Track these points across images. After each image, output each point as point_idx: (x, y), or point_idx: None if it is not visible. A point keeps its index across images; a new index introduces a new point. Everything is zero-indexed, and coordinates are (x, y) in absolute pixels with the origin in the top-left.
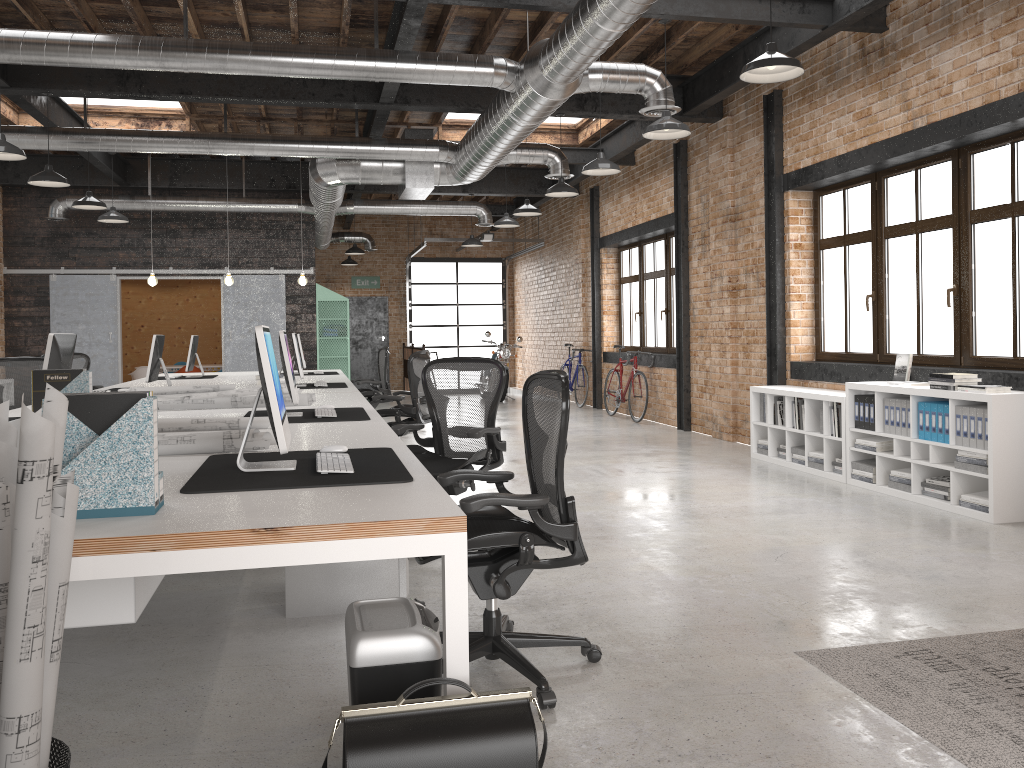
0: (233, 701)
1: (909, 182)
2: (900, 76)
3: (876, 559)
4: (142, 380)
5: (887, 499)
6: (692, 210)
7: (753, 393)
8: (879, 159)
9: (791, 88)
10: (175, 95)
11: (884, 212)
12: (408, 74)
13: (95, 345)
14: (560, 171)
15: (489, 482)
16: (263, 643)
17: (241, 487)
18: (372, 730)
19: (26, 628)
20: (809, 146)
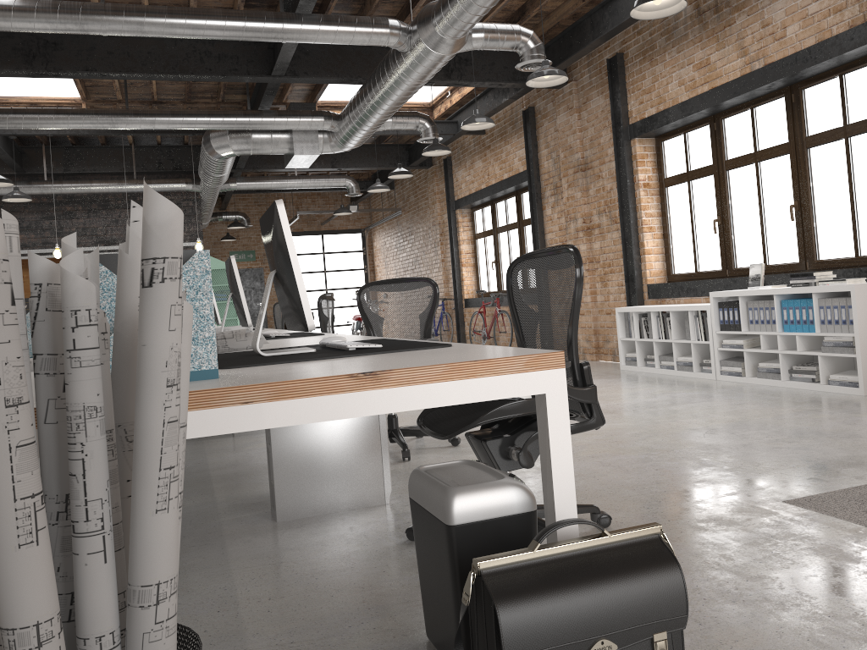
0: (264, 597)
1: (745, 120)
2: (735, 28)
3: (790, 428)
4: None
5: (760, 387)
6: (543, 166)
7: (618, 313)
8: (721, 100)
9: (632, 50)
10: (81, 72)
11: (724, 148)
12: (313, 34)
13: None
14: (431, 135)
15: None
16: (266, 545)
17: (282, 360)
18: (513, 580)
19: (162, 470)
20: (652, 98)
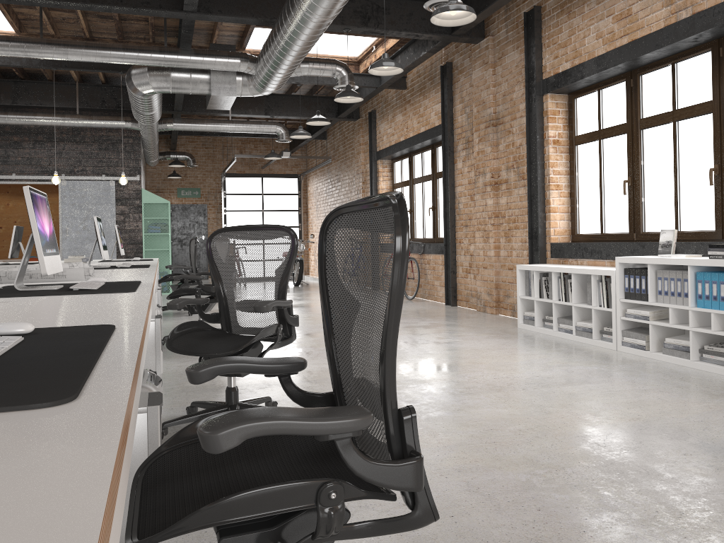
0: None
1: (665, 76)
2: None
3: (713, 440)
4: None
5: (666, 366)
6: (457, 120)
7: (519, 271)
8: (640, 53)
9: (550, 3)
10: None
11: (639, 106)
12: None
13: None
14: (347, 83)
15: (268, 375)
16: None
17: None
18: None
19: None
20: (568, 52)
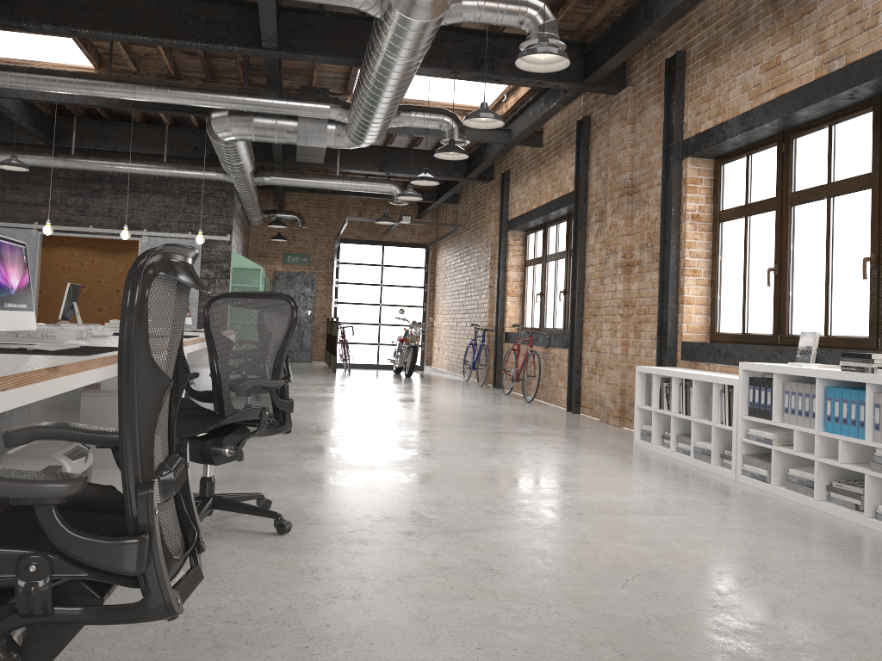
0: None
1: (821, 140)
2: (815, 16)
3: (766, 594)
4: None
5: (784, 503)
6: (592, 186)
7: (639, 373)
8: (788, 112)
9: (695, 48)
10: (46, 25)
11: (791, 176)
12: None
13: None
14: (455, 136)
15: (97, 446)
16: None
17: None
18: None
19: None
20: (711, 107)
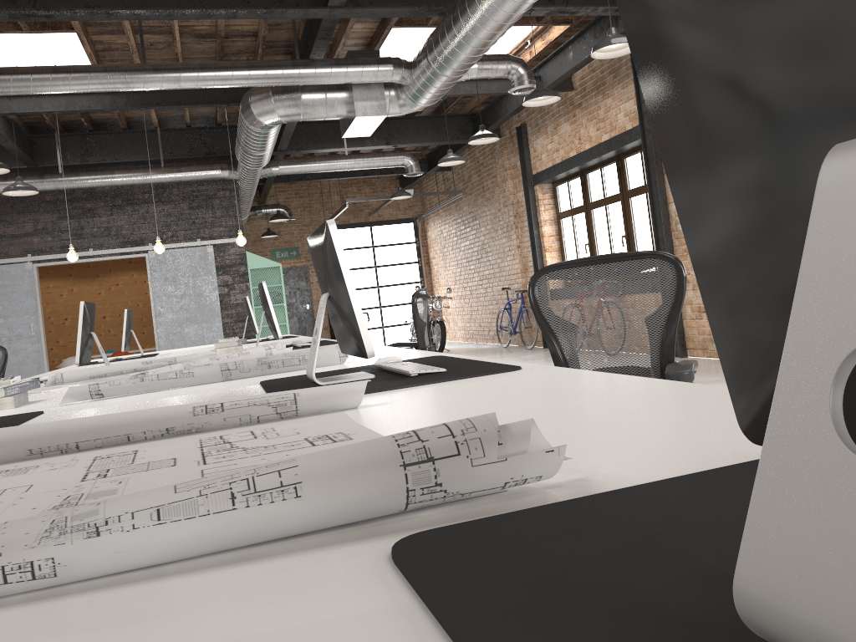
0: None
1: None
2: None
3: None
4: (71, 367)
5: None
6: None
7: None
8: None
9: None
10: (80, 9)
11: None
12: None
13: (16, 339)
14: (527, 82)
15: None
16: None
17: None
18: None
19: None
20: None
